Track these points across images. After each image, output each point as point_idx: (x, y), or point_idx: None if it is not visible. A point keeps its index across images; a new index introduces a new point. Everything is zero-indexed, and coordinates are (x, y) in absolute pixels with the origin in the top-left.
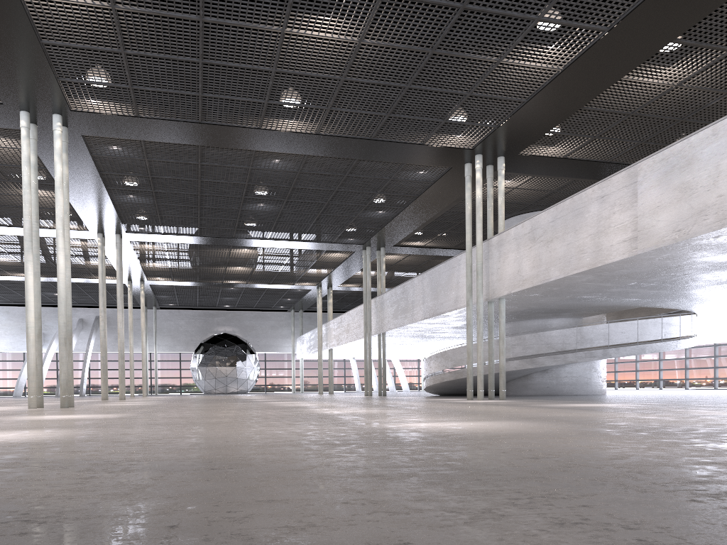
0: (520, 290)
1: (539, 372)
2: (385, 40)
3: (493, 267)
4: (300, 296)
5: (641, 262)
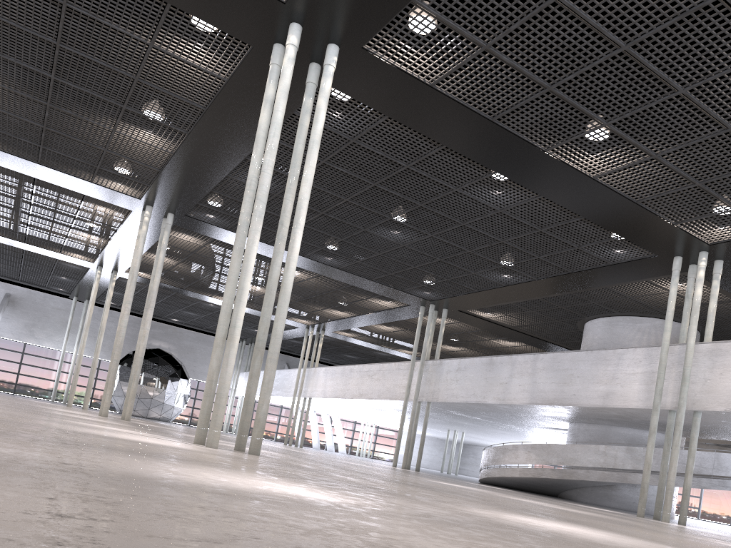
0: None
1: (626, 485)
2: None
3: (695, 376)
4: None
5: None
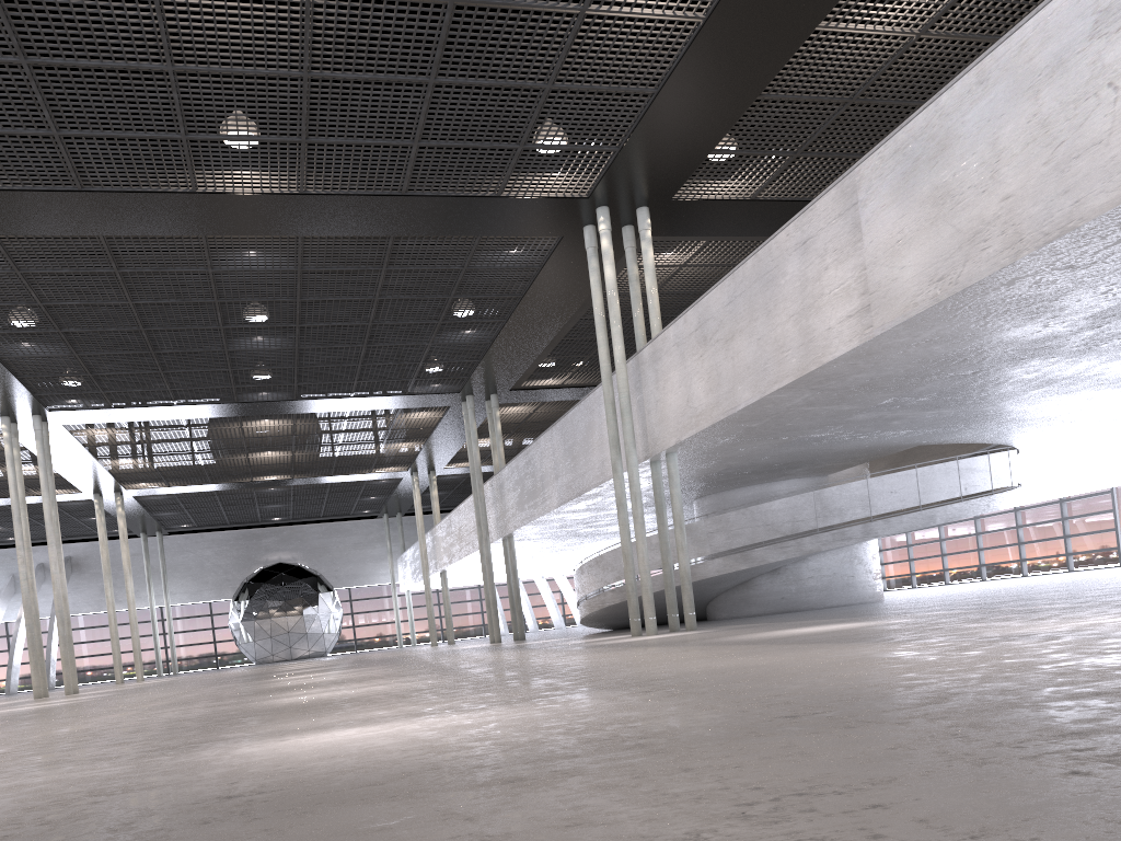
0: (694, 434)
1: (765, 575)
2: None
3: (649, 401)
4: (389, 490)
5: (887, 353)
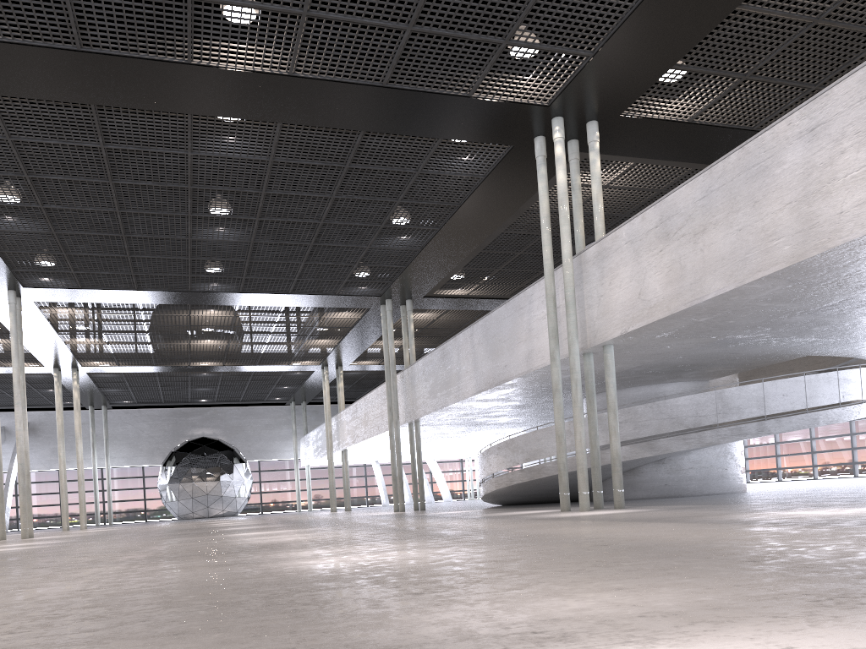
0: (644, 325)
1: (651, 464)
2: None
3: (591, 296)
4: (300, 381)
5: None
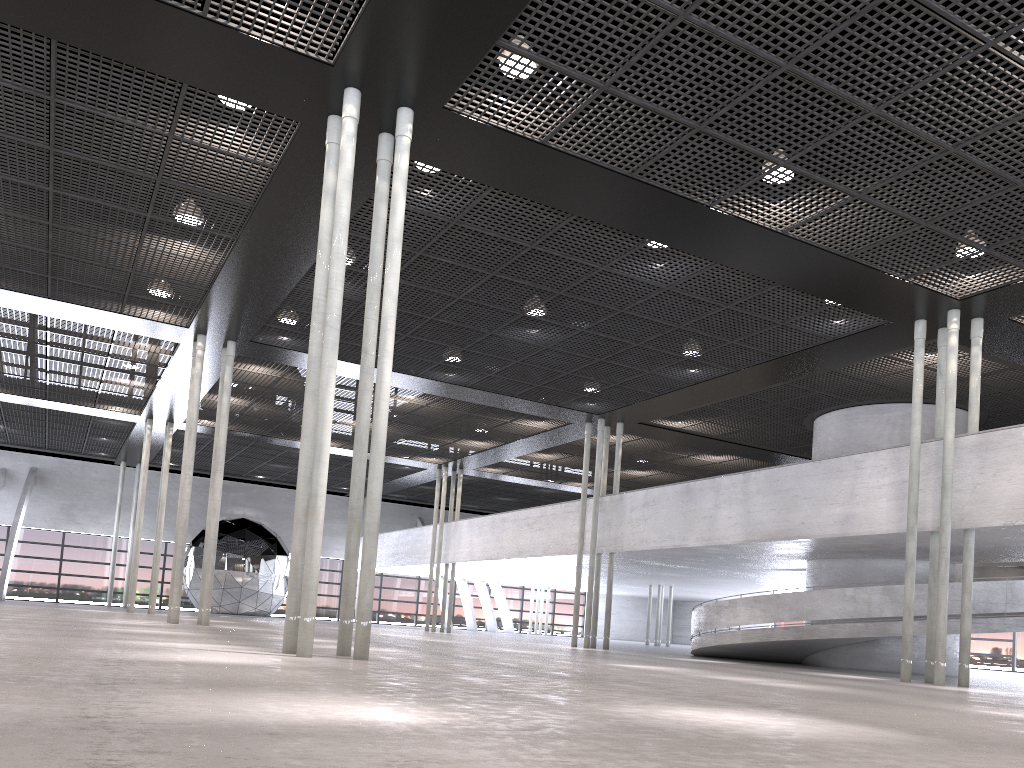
0: None
1: (893, 638)
2: (1014, 105)
3: (961, 481)
4: (395, 476)
5: None
